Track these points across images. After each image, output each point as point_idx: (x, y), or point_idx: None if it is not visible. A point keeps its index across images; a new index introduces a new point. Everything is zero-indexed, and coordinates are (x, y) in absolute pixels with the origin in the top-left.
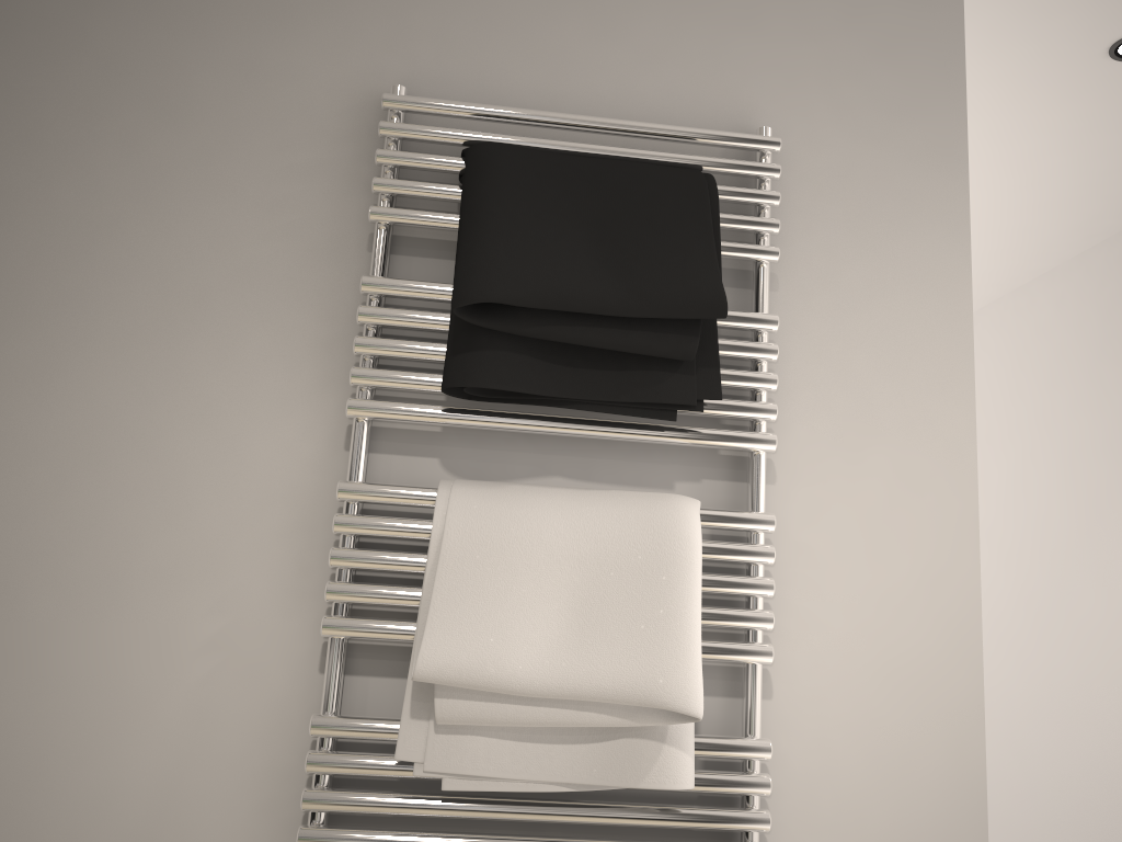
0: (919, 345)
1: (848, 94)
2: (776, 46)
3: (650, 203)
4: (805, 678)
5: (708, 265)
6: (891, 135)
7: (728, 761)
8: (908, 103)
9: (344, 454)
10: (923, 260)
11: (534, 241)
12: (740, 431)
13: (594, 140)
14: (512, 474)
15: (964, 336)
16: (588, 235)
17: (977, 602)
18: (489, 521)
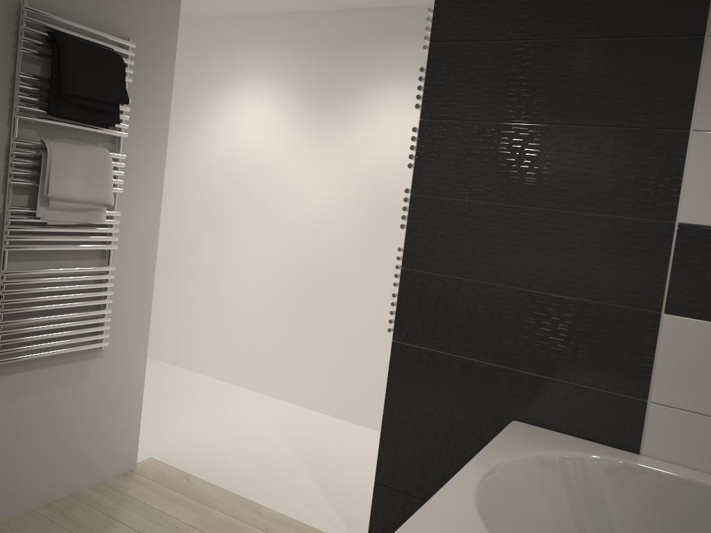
0: (159, 109)
1: (150, 29)
2: (133, 8)
3: (110, 67)
4: (125, 196)
5: (124, 89)
6: (159, 44)
7: (106, 217)
8: (164, 35)
9: (7, 127)
10: (162, 84)
11: (84, 76)
12: (119, 131)
13: (81, 30)
14: (56, 137)
15: (169, 108)
16: (95, 75)
17: (163, 178)
18: (63, 154)
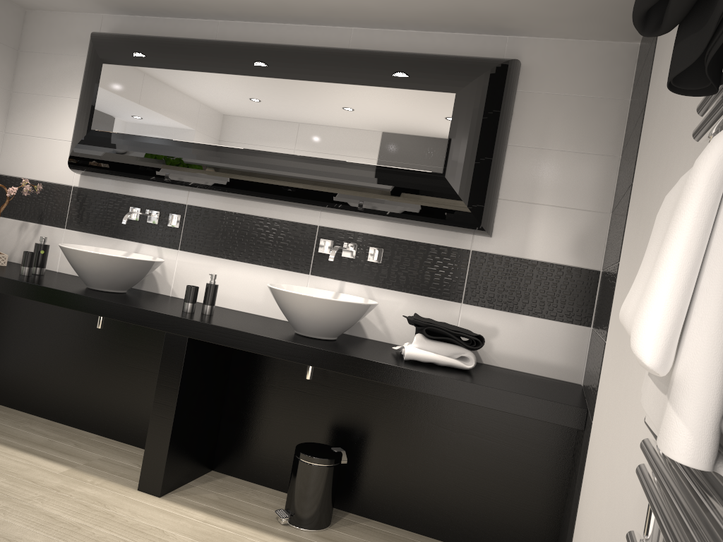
0: None
1: None
2: None
3: None
4: None
5: None
6: None
7: None
8: None
9: None
10: None
11: None
12: None
13: None
14: None
15: None
16: None
17: None
18: (667, 194)
